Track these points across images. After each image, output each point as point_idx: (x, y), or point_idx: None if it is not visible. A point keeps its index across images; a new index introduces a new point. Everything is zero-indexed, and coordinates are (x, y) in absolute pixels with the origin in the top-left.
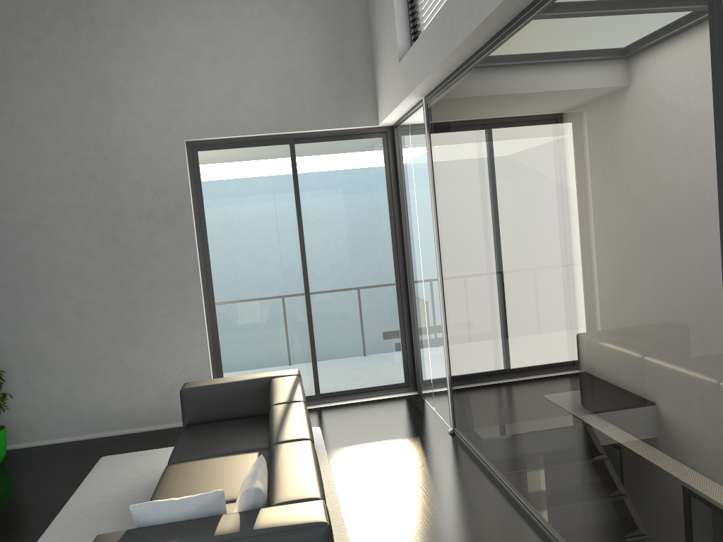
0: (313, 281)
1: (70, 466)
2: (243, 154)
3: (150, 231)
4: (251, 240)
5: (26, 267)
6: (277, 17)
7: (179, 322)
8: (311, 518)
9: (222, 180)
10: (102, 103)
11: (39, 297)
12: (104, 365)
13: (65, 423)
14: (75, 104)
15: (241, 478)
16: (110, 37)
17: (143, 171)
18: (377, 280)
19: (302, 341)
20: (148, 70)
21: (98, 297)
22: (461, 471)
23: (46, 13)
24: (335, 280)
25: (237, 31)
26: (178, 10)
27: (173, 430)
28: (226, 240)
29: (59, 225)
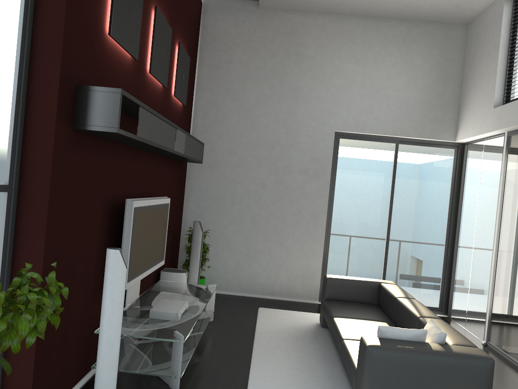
0: (392, 230)
1: (243, 308)
2: (366, 144)
3: (303, 180)
4: (360, 197)
5: (230, 187)
6: (405, 66)
7: (309, 238)
8: (482, 354)
9: (350, 158)
10: (292, 101)
11: (233, 206)
12: (260, 254)
13: (231, 283)
14: (278, 100)
15: None
16: (305, 65)
17: (307, 145)
18: (433, 238)
19: (378, 266)
20: (323, 86)
21: (266, 213)
22: (502, 366)
23: (273, 47)
24: (406, 232)
25: (379, 71)
26: (347, 54)
27: (293, 302)
28: (345, 194)
29: (254, 167)
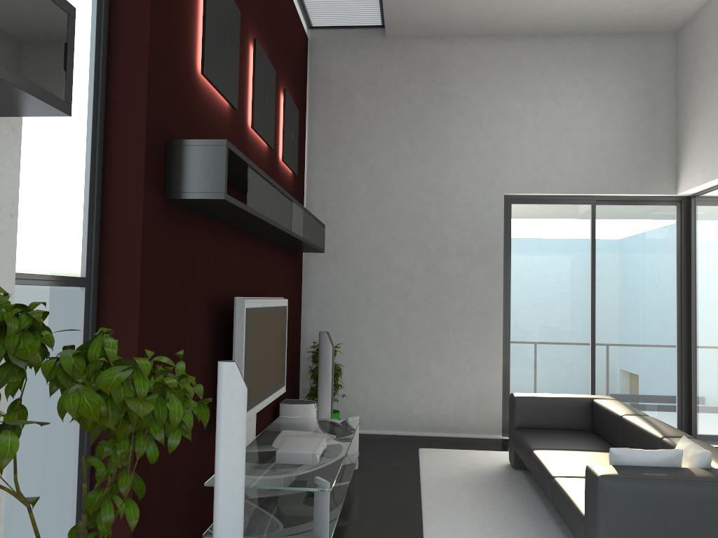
0: (598, 327)
1: (396, 450)
2: (549, 209)
3: (466, 266)
4: (548, 283)
5: (365, 284)
6: (595, 98)
7: (480, 346)
8: None
9: (529, 229)
10: (441, 159)
11: (371, 309)
12: (414, 374)
13: (376, 418)
14: (421, 158)
15: None
16: (455, 108)
17: (467, 216)
18: (659, 333)
19: (583, 379)
20: (482, 135)
21: (417, 316)
22: None
23: (409, 87)
24: (619, 328)
25: (559, 107)
26: (512, 89)
27: (466, 439)
28: (526, 281)
29: (395, 253)
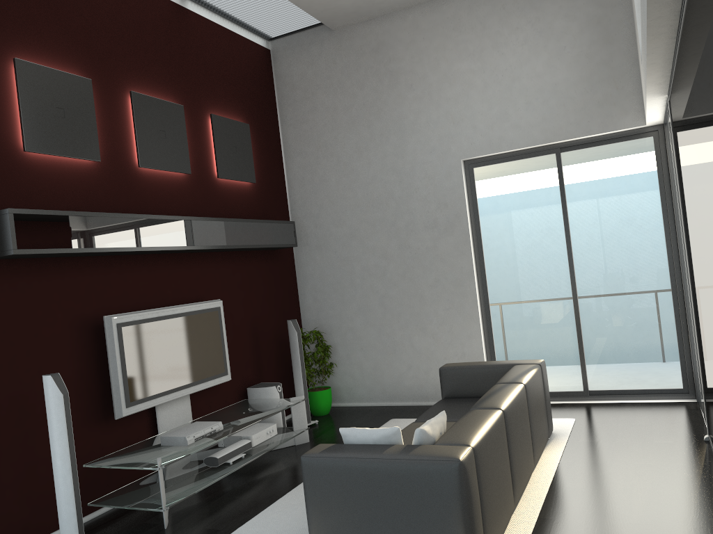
0: (580, 282)
1: (369, 422)
2: (512, 166)
3: (434, 238)
4: (520, 243)
5: (347, 268)
6: (541, 39)
7: (457, 315)
8: (450, 455)
9: (494, 191)
10: (398, 137)
11: (355, 291)
12: (400, 348)
13: (373, 391)
14: (379, 140)
15: None
16: (404, 84)
17: (429, 189)
18: (649, 281)
19: (569, 338)
20: (432, 105)
21: (396, 292)
22: (691, 473)
23: (360, 74)
24: (602, 280)
25: (505, 59)
26: (455, 50)
27: None
28: (497, 244)
29: (369, 235)
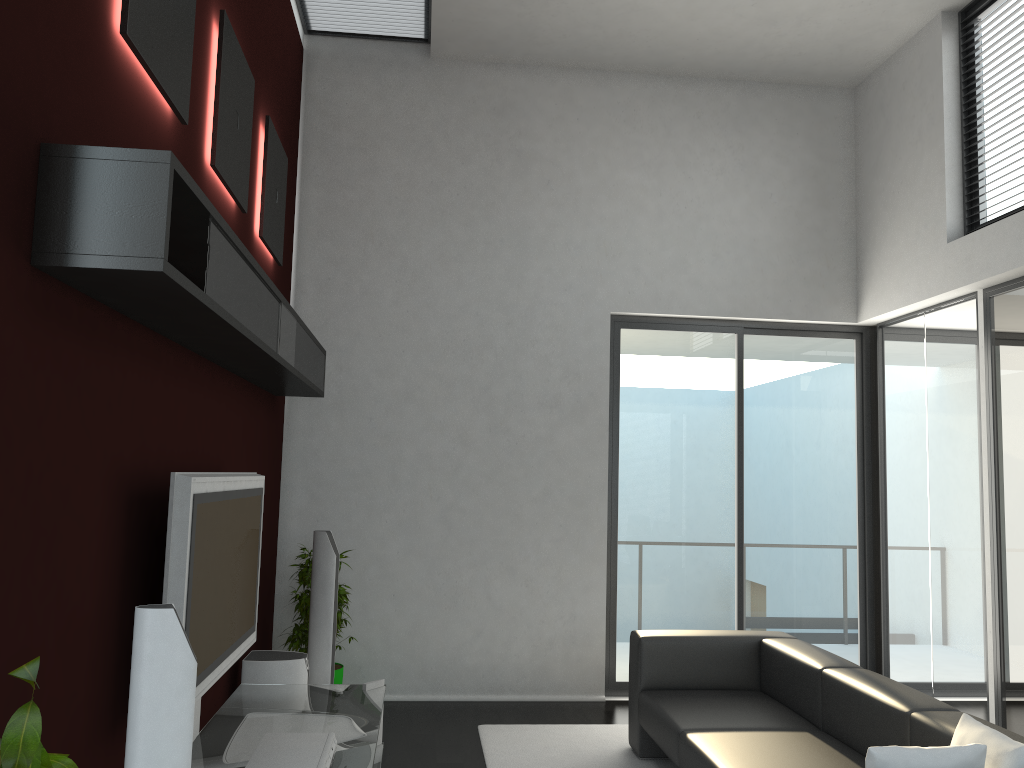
0: (748, 520)
1: (442, 731)
2: (677, 338)
3: (551, 423)
4: (675, 453)
5: (389, 450)
6: (743, 174)
7: (572, 552)
8: None
9: (647, 369)
10: (515, 253)
11: (398, 493)
12: (467, 598)
13: (402, 673)
14: (483, 251)
15: (829, 759)
16: (537, 176)
17: (554, 345)
18: (833, 529)
19: (727, 602)
20: (578, 220)
21: (473, 503)
22: None
23: (466, 139)
24: (777, 522)
25: (692, 185)
26: (624, 152)
27: (550, 704)
28: (642, 448)
29: (439, 401)
